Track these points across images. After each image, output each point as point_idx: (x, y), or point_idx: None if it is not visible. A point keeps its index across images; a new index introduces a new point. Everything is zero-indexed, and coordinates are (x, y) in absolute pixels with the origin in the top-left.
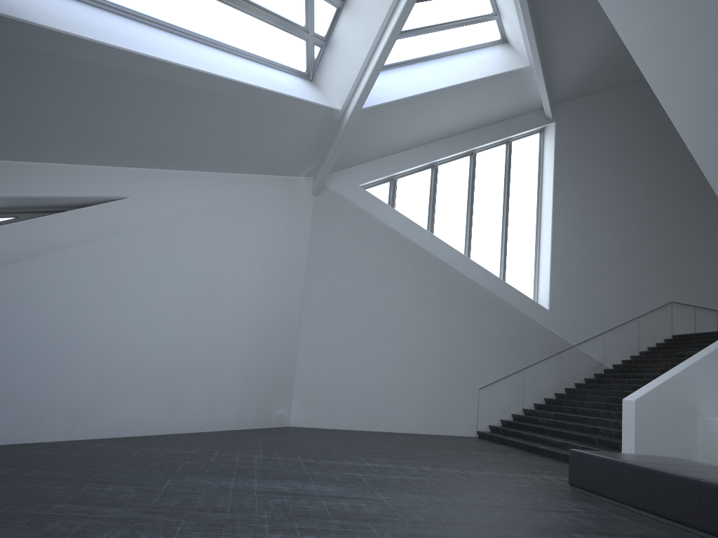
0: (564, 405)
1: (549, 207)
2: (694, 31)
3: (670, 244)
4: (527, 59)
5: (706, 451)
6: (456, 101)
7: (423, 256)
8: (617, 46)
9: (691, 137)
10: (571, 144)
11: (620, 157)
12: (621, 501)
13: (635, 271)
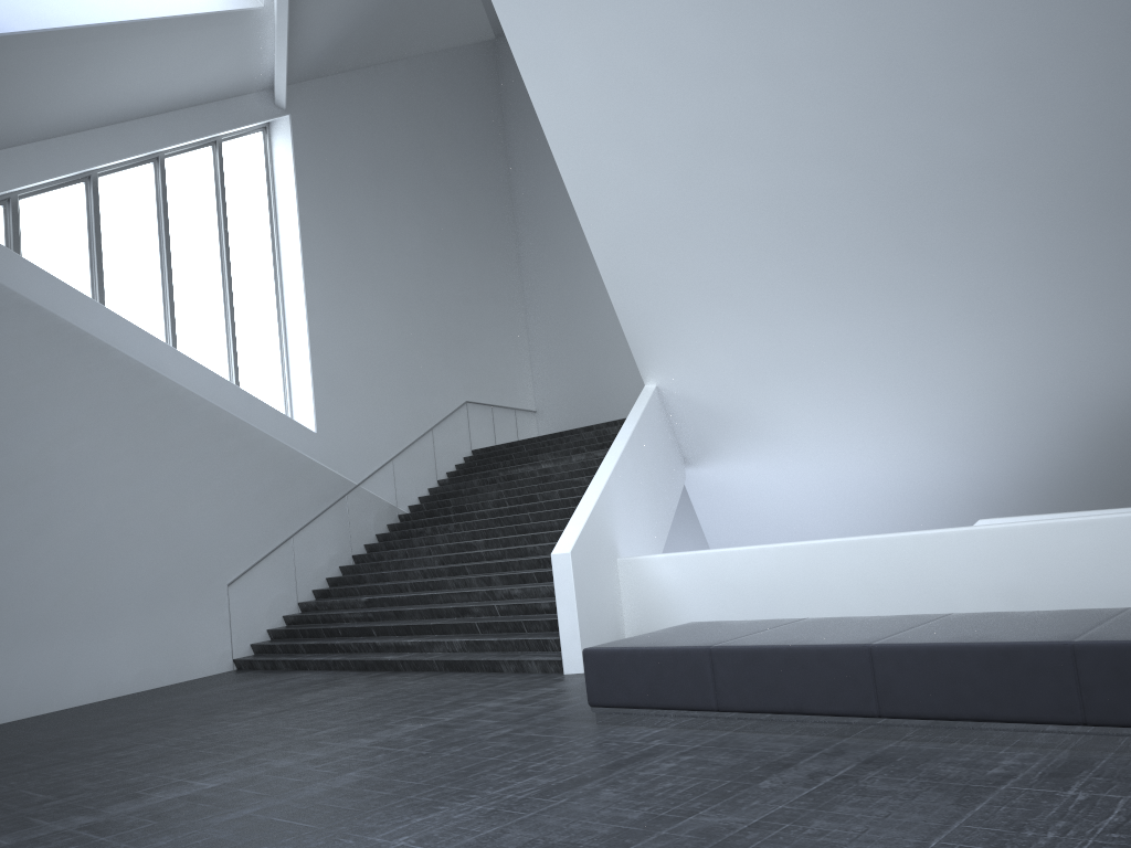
0: (368, 583)
1: (296, 259)
2: None
3: (456, 316)
4: None
5: (637, 604)
6: (143, 54)
7: (100, 353)
8: None
9: (568, 151)
10: (317, 155)
11: (384, 183)
12: (714, 708)
13: (421, 360)
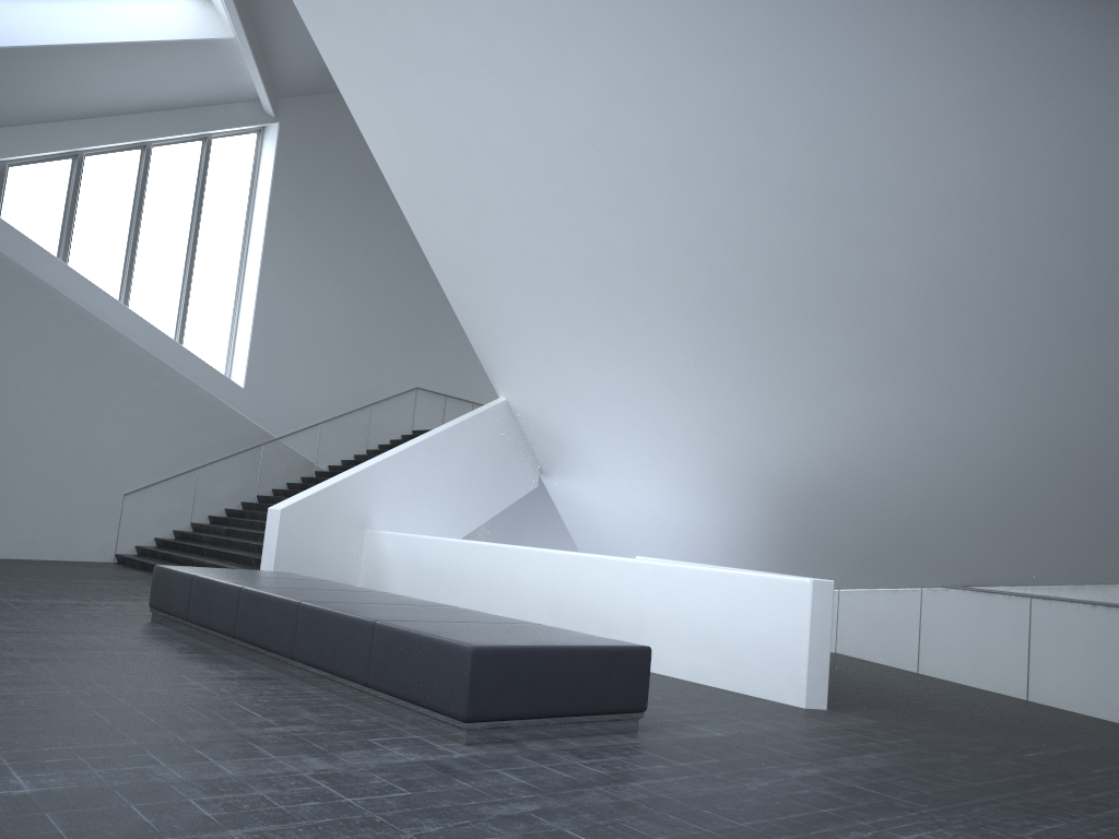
0: (248, 518)
1: (259, 243)
2: (387, 70)
3: (424, 312)
4: (231, 28)
5: (368, 568)
6: (114, 67)
7: (45, 294)
8: None
9: (400, 192)
10: (301, 159)
11: (368, 188)
12: (187, 618)
13: (373, 344)
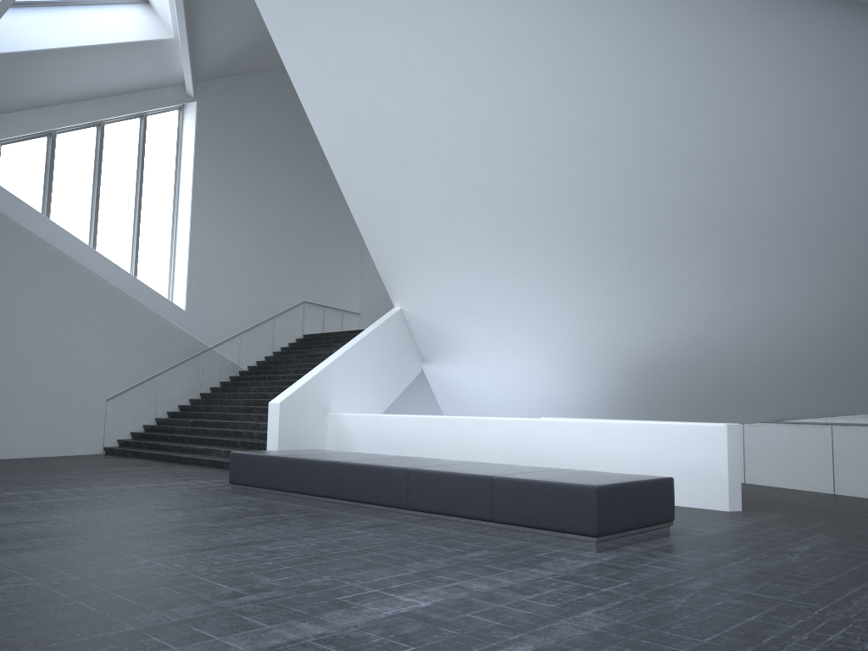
0: (201, 411)
1: (188, 196)
2: (343, 69)
3: (305, 243)
4: (172, 31)
5: (334, 442)
6: (87, 64)
7: (39, 246)
8: (265, 33)
9: (334, 157)
10: (214, 129)
11: (262, 150)
12: (277, 488)
13: (272, 270)
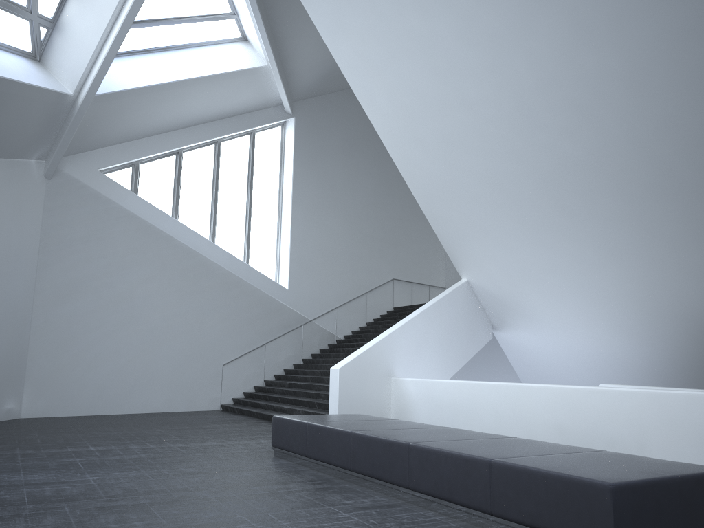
0: (300, 375)
1: (289, 195)
2: (384, 60)
3: (393, 229)
4: (265, 59)
5: (397, 405)
6: (198, 93)
7: (167, 241)
8: None
9: (391, 145)
10: (309, 138)
11: (351, 152)
12: (305, 454)
13: (364, 253)
